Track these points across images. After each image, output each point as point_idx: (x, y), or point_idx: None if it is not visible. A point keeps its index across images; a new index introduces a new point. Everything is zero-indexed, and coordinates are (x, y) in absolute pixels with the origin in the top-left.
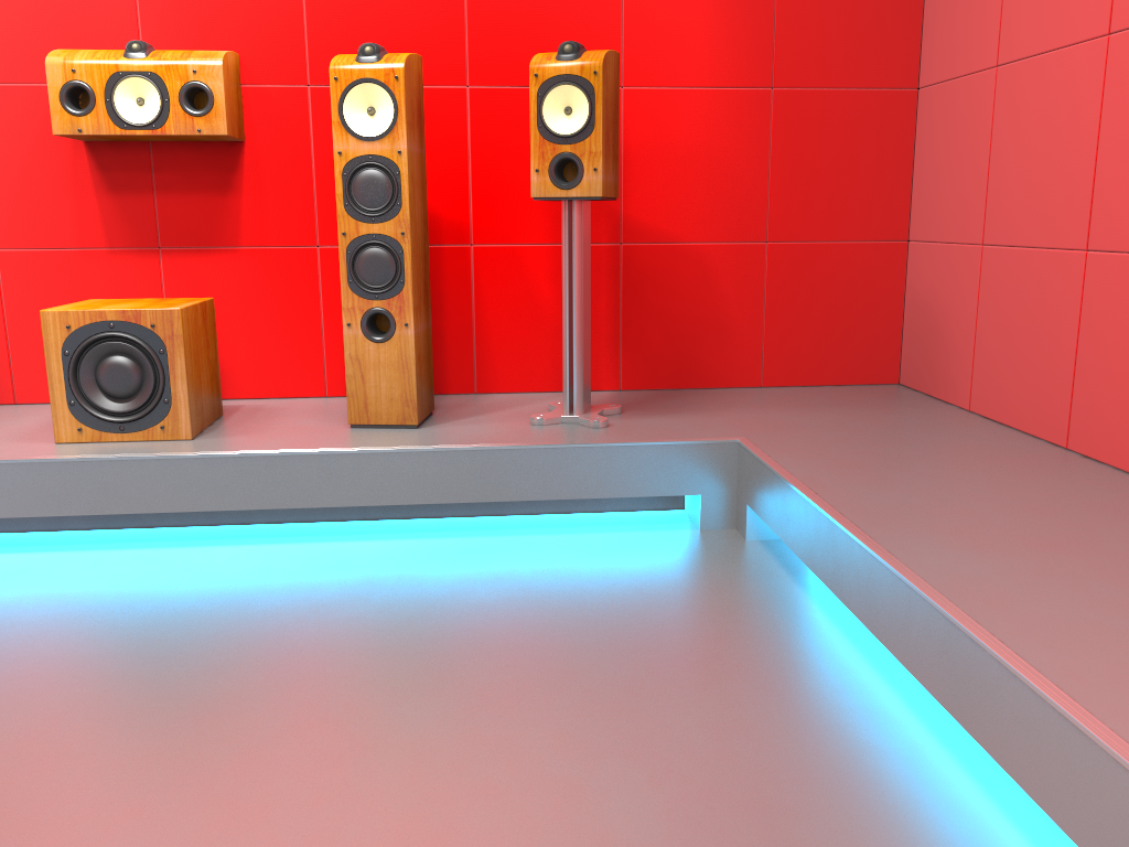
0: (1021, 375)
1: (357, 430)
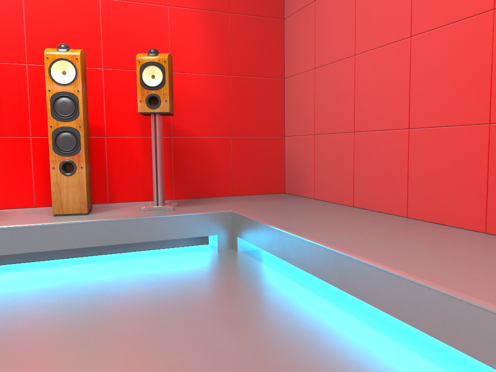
0: (334, 181)
1: (58, 217)
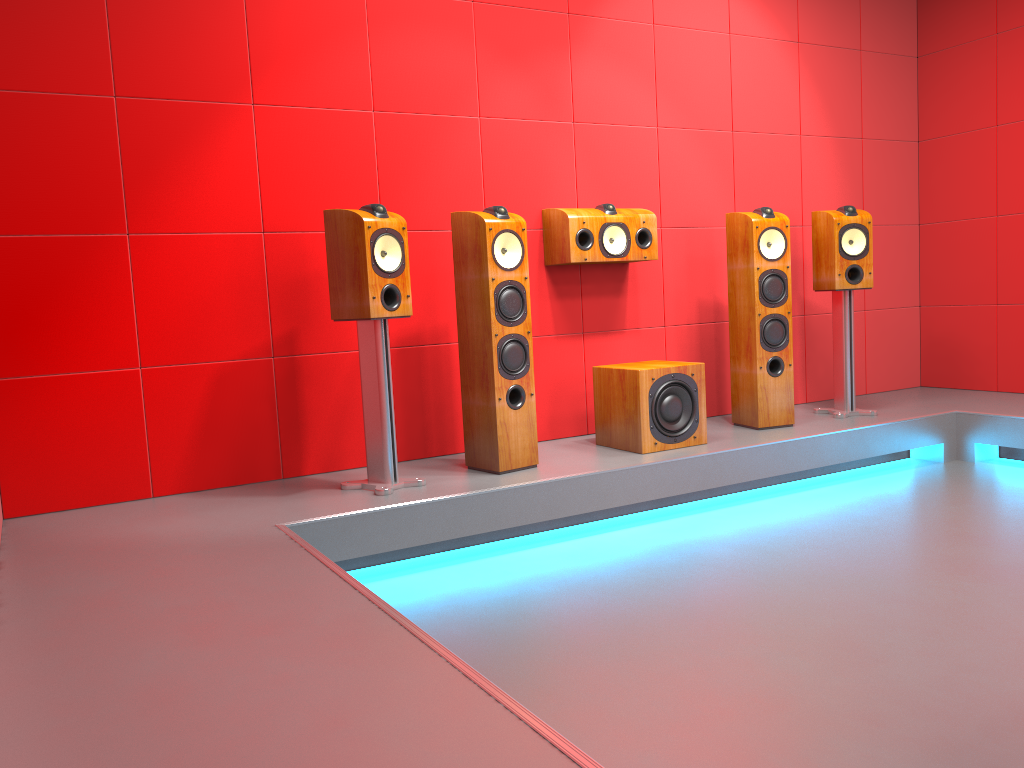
0: None
1: (768, 430)
